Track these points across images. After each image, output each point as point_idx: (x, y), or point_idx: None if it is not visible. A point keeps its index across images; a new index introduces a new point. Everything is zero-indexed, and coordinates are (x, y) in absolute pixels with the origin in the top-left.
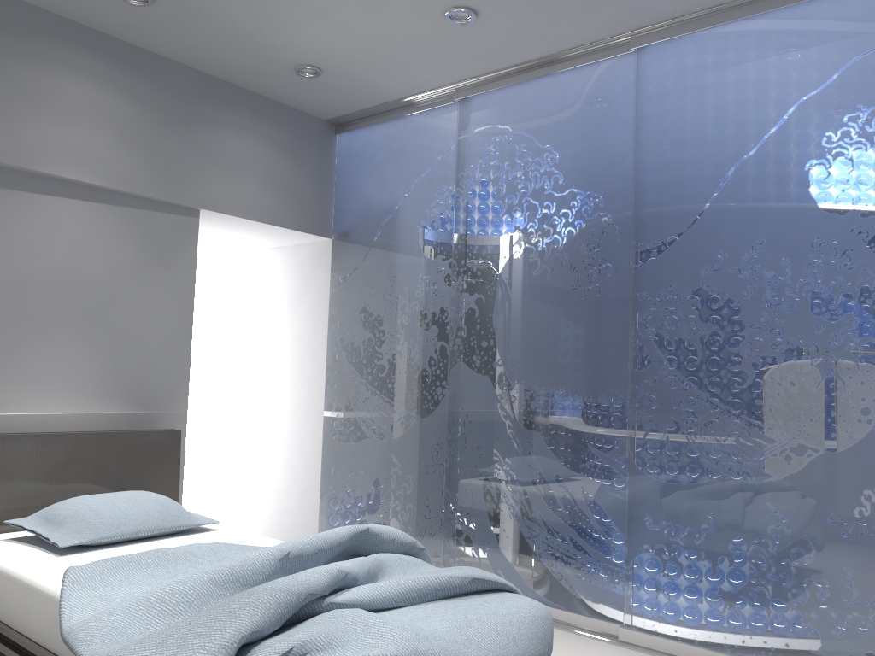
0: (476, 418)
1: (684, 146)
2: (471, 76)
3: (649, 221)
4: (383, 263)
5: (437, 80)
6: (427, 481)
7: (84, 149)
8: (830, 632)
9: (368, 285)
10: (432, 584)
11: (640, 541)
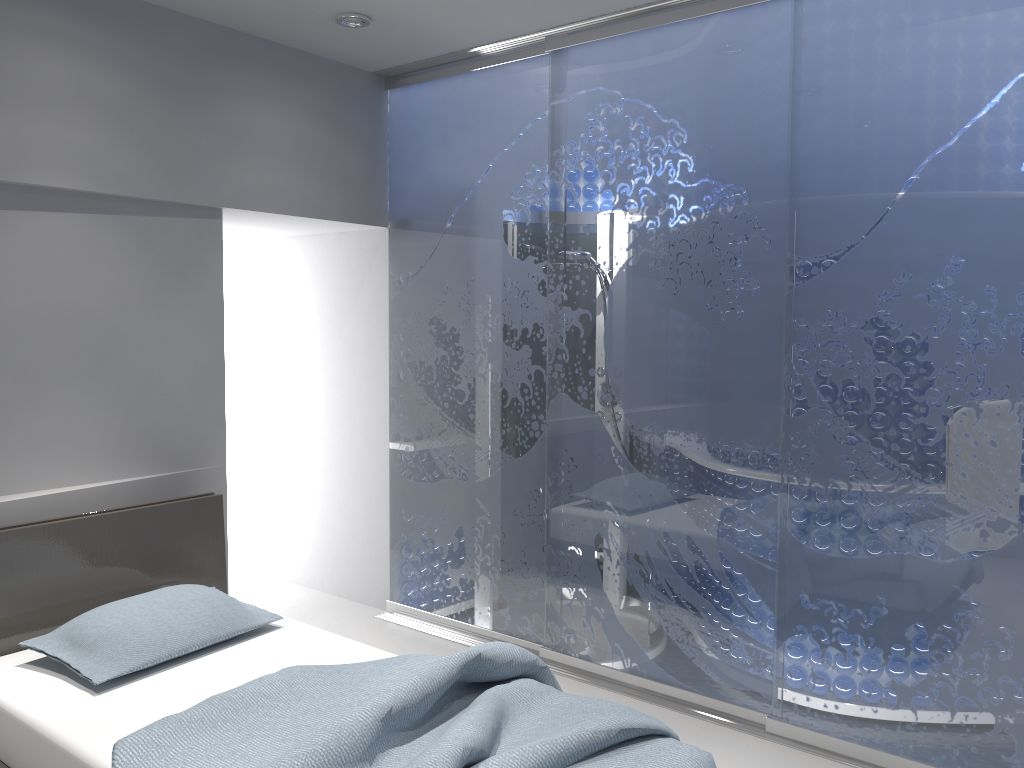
0: (584, 463)
1: (857, 130)
2: (568, 22)
3: (810, 228)
4: (456, 263)
5: (523, 27)
6: (524, 534)
7: (67, 144)
8: None
9: (439, 290)
10: (574, 745)
11: (793, 621)
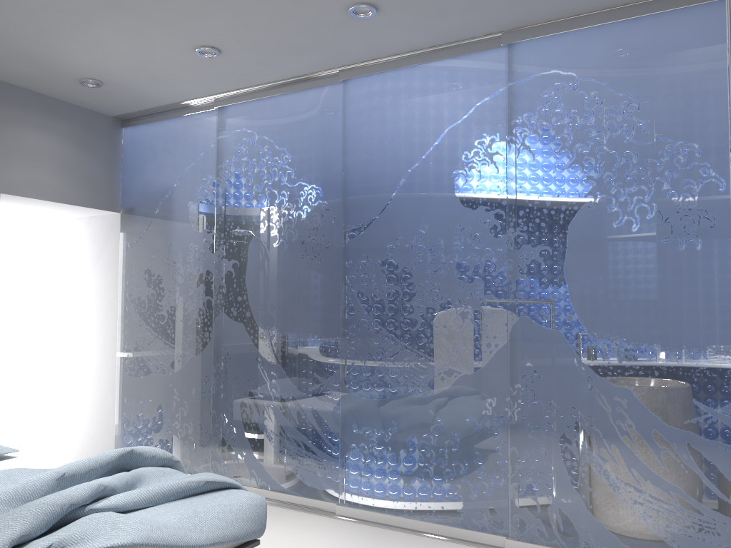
0: (234, 356)
1: (375, 155)
2: (225, 91)
3: (353, 209)
4: (161, 234)
5: (199, 92)
6: (199, 405)
7: None
8: (468, 496)
9: (150, 251)
10: (174, 488)
11: (349, 442)
